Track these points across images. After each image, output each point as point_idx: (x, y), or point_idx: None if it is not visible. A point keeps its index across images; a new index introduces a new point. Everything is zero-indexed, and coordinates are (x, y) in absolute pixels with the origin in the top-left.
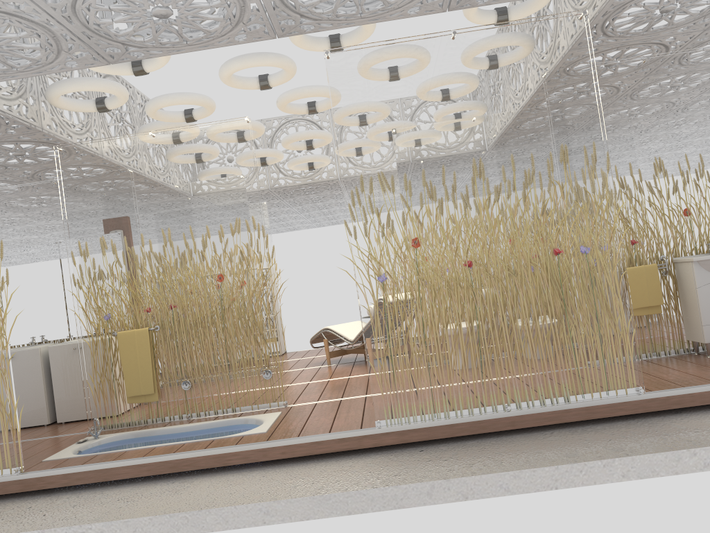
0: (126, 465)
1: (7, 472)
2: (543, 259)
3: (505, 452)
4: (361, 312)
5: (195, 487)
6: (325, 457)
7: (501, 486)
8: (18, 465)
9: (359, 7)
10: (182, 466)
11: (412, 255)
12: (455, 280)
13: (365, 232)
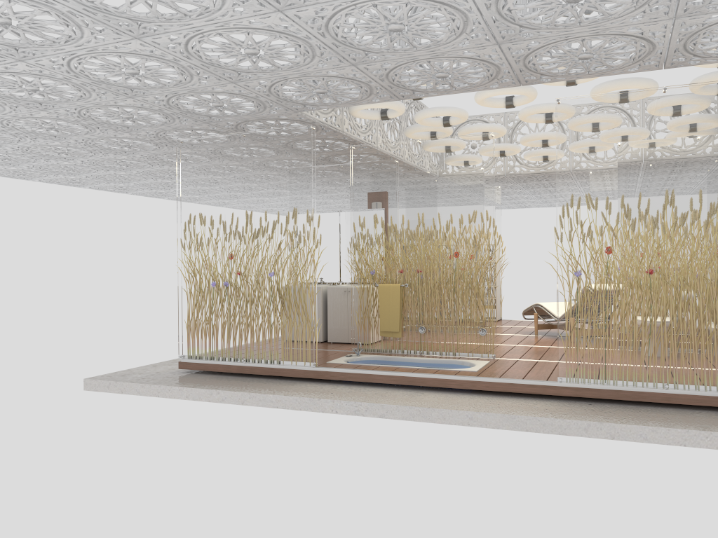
0: (380, 374)
1: (308, 364)
2: (715, 276)
3: (654, 416)
4: (558, 296)
5: (425, 396)
6: (517, 395)
7: (641, 435)
8: (314, 361)
9: (587, 69)
10: (416, 381)
11: (604, 259)
12: (636, 283)
13: (569, 237)
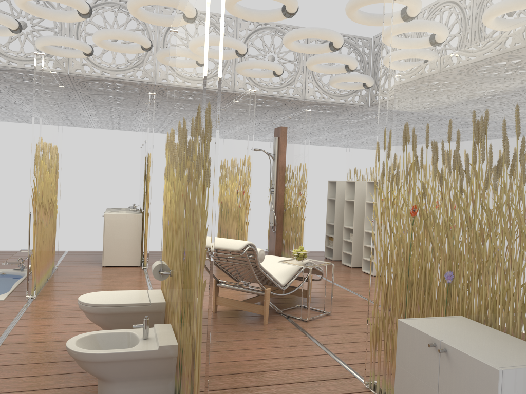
0: None
1: None
2: None
3: None
4: None
5: None
6: None
7: None
8: None
9: None
10: None
11: None
12: None
13: None
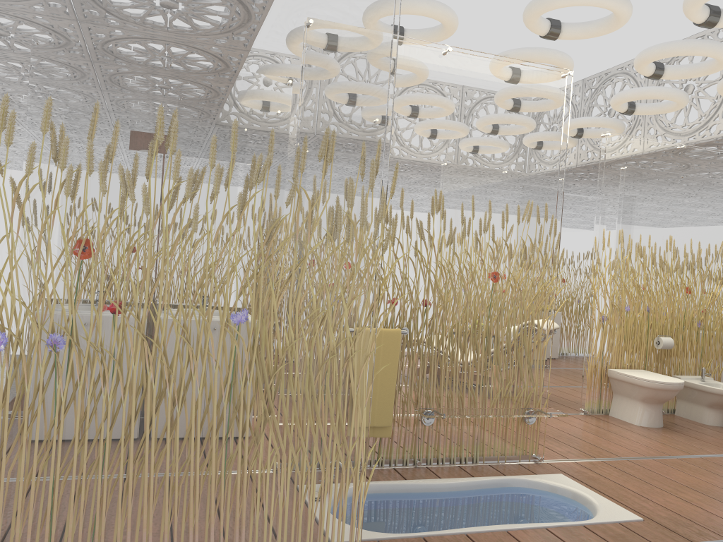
0: None
1: None
2: None
3: None
4: None
5: None
6: None
7: None
8: None
9: None
10: None
11: None
12: None
13: None
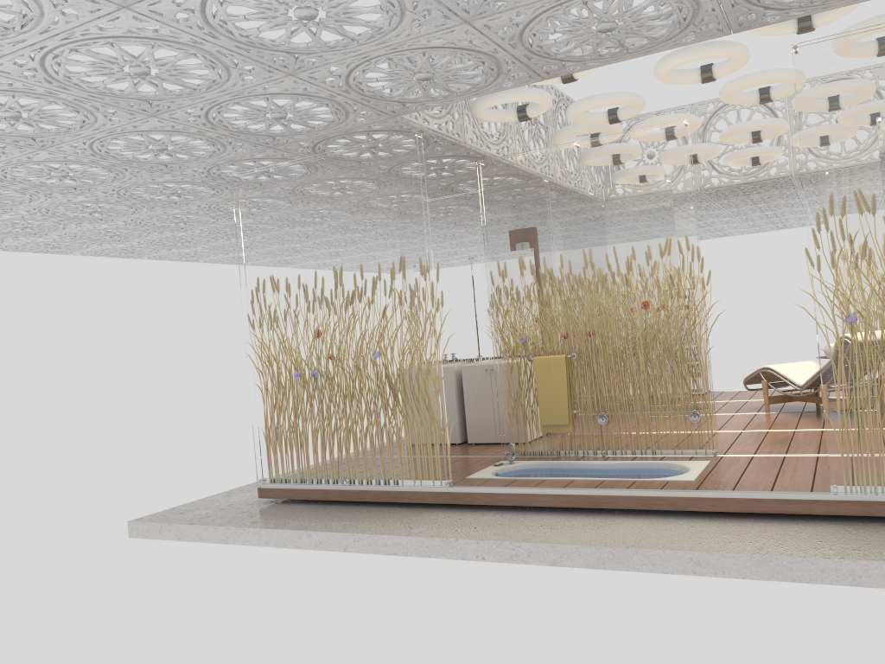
0: (547, 493)
1: (438, 484)
2: None
3: None
4: (820, 358)
5: (618, 526)
6: (764, 517)
7: None
8: (447, 478)
9: None
10: (602, 502)
11: None
12: None
13: (831, 263)
